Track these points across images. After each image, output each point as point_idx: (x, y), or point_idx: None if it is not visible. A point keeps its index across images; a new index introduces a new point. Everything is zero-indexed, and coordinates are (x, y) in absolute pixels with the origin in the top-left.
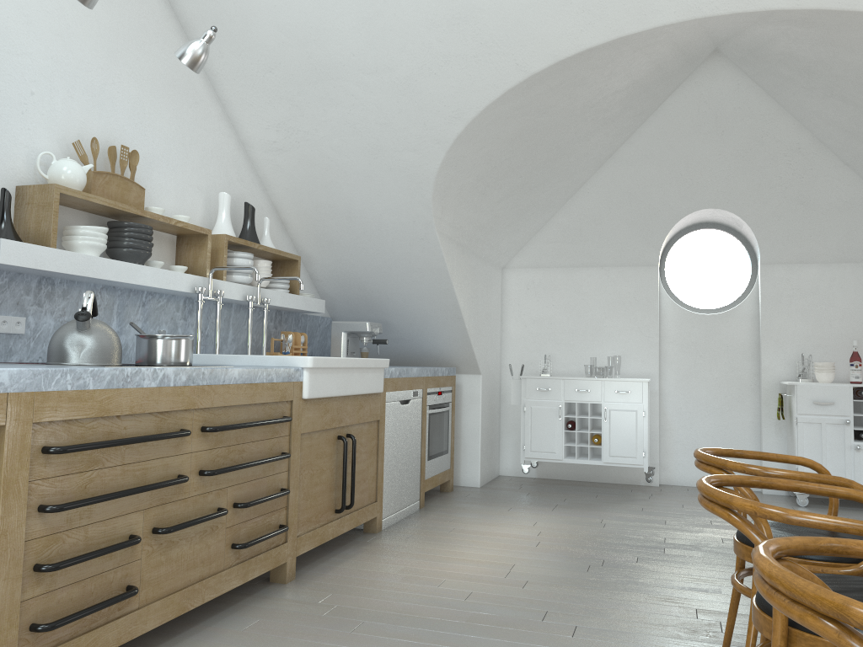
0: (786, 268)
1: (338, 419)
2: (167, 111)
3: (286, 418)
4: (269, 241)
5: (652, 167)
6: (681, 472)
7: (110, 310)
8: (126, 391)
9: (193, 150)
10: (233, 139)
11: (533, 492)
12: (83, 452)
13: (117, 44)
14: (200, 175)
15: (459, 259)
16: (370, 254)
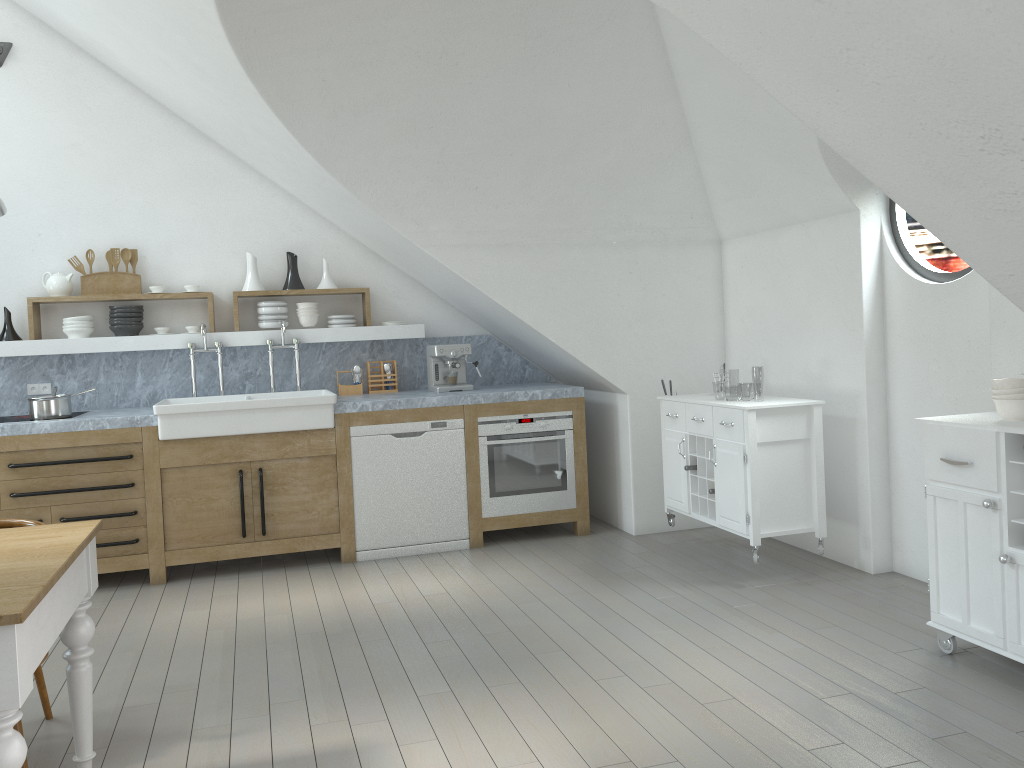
0: None
1: (235, 456)
2: (183, 201)
3: (118, 457)
4: (324, 281)
5: (719, 72)
6: (918, 557)
7: (134, 368)
8: None
9: (222, 222)
10: (281, 196)
11: (658, 551)
12: None
13: (117, 169)
14: (234, 241)
15: (512, 263)
16: (429, 274)
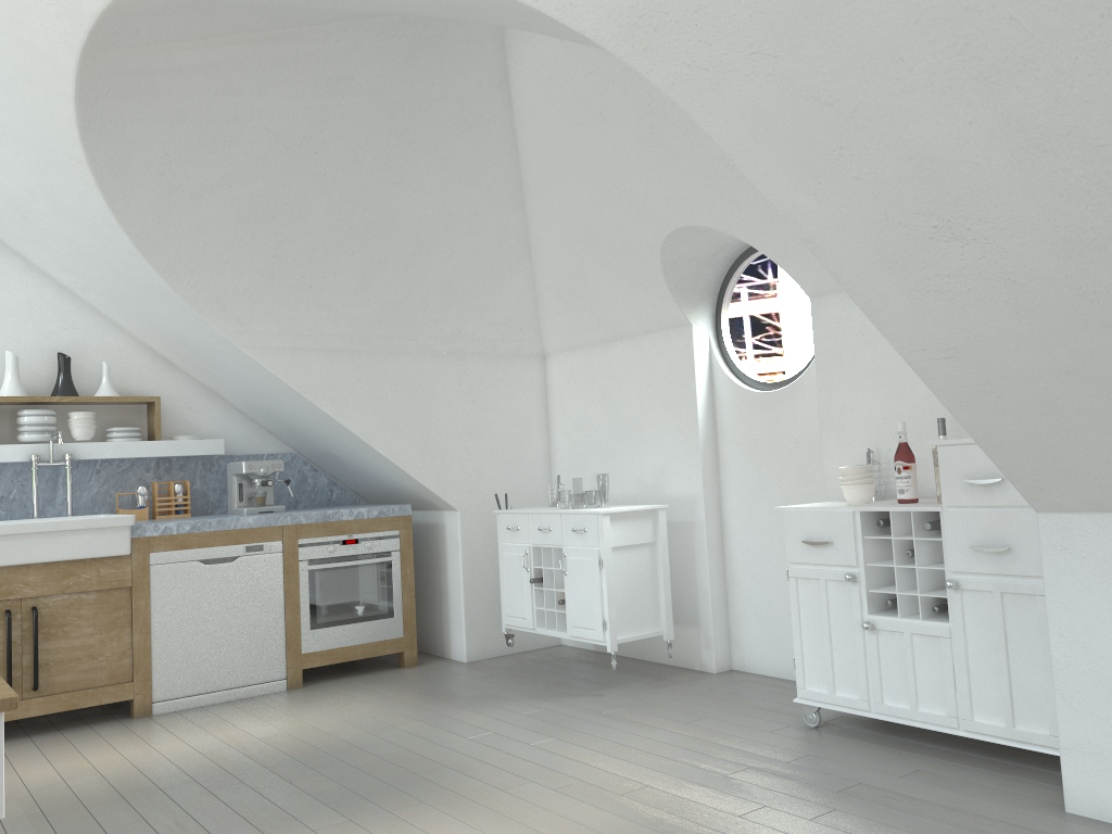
0: (844, 298)
1: (1, 592)
2: None
3: None
4: (104, 387)
5: (572, 187)
6: (756, 651)
7: None
8: None
9: None
10: (51, 287)
11: (499, 673)
12: None
13: None
14: None
15: (341, 370)
16: (238, 381)
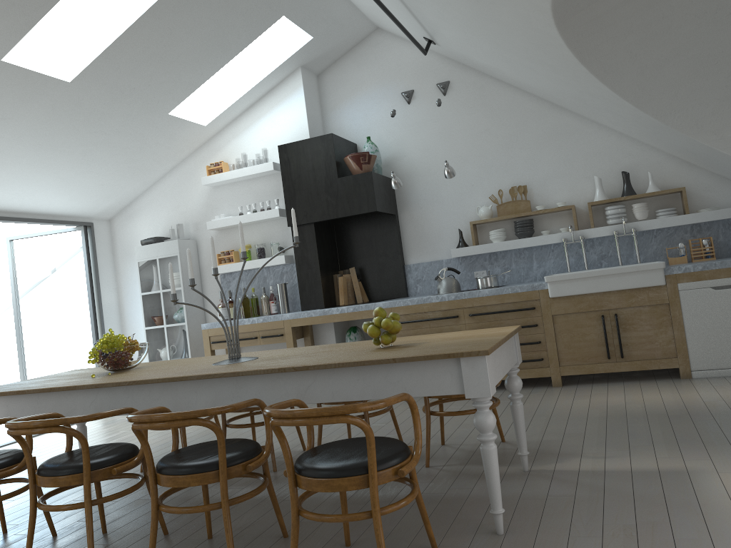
0: None
1: (597, 306)
2: (550, 151)
3: (526, 308)
4: (650, 187)
5: None
6: None
7: (531, 258)
8: (425, 304)
9: (576, 160)
10: (614, 135)
11: None
12: (413, 323)
13: (510, 139)
14: (585, 170)
15: None
16: None
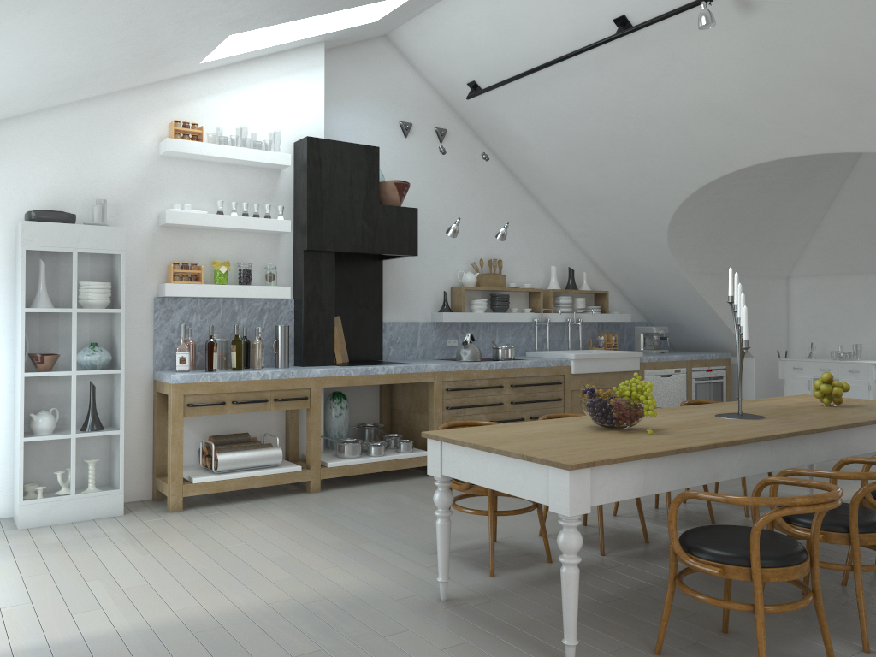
0: None
1: (600, 384)
2: (519, 232)
3: (558, 382)
4: (585, 285)
5: (868, 203)
6: None
7: (494, 332)
8: (475, 371)
9: (535, 246)
10: (561, 233)
11: None
12: (460, 391)
13: (490, 210)
14: (540, 258)
15: (715, 284)
16: (652, 285)
